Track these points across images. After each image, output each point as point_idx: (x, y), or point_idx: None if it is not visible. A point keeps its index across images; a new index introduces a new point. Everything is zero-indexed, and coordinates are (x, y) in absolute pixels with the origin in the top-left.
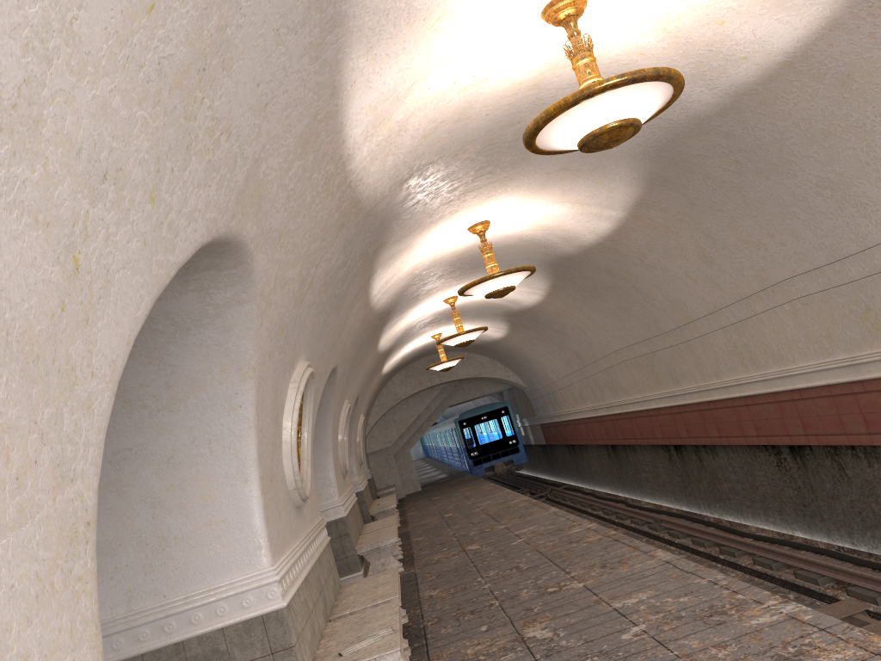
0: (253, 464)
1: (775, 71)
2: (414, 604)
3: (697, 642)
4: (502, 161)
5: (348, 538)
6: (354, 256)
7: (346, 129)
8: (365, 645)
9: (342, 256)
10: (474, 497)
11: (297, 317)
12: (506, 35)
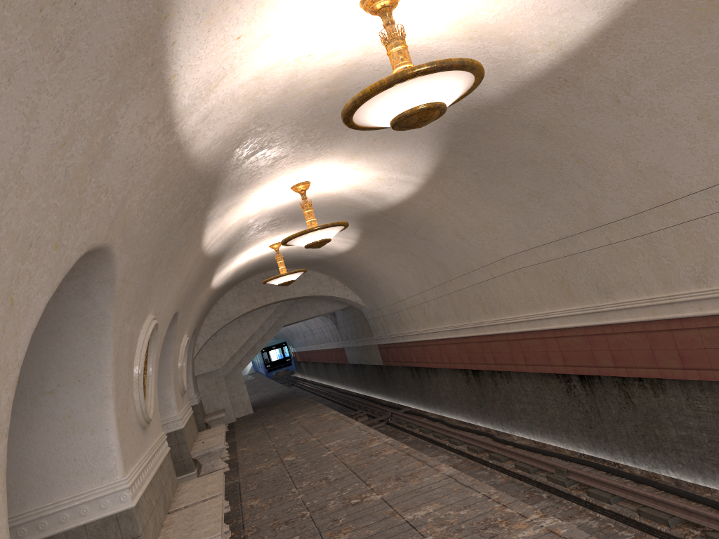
0: None
1: None
2: None
3: None
4: None
5: None
6: None
7: None
8: None
9: None
10: (317, 431)
11: None
12: None
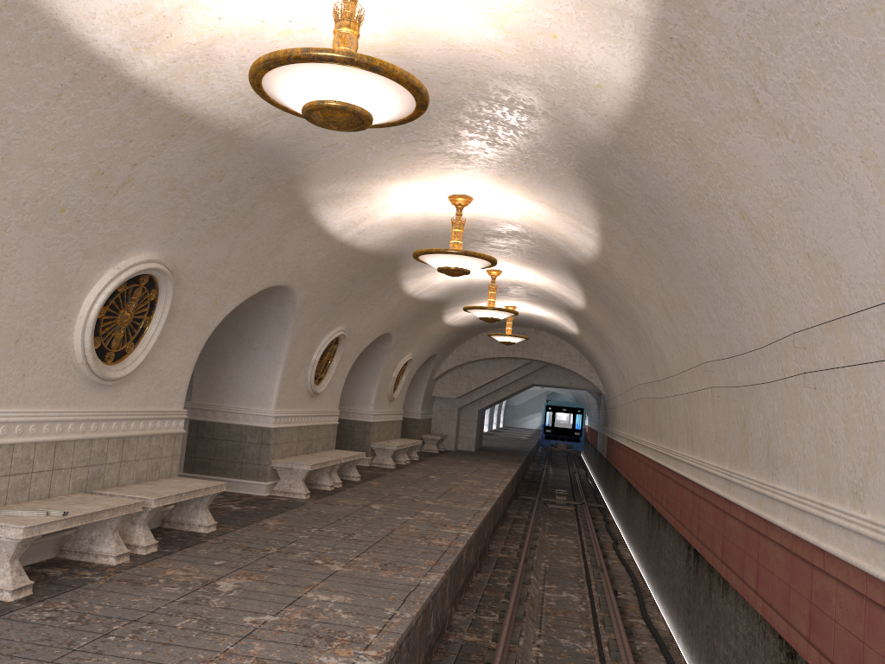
0: None
1: (633, 111)
2: (243, 524)
3: (260, 649)
4: (428, 131)
5: (267, 448)
6: (238, 176)
7: (75, 29)
8: (26, 514)
9: (205, 170)
10: (478, 473)
11: (107, 206)
12: None
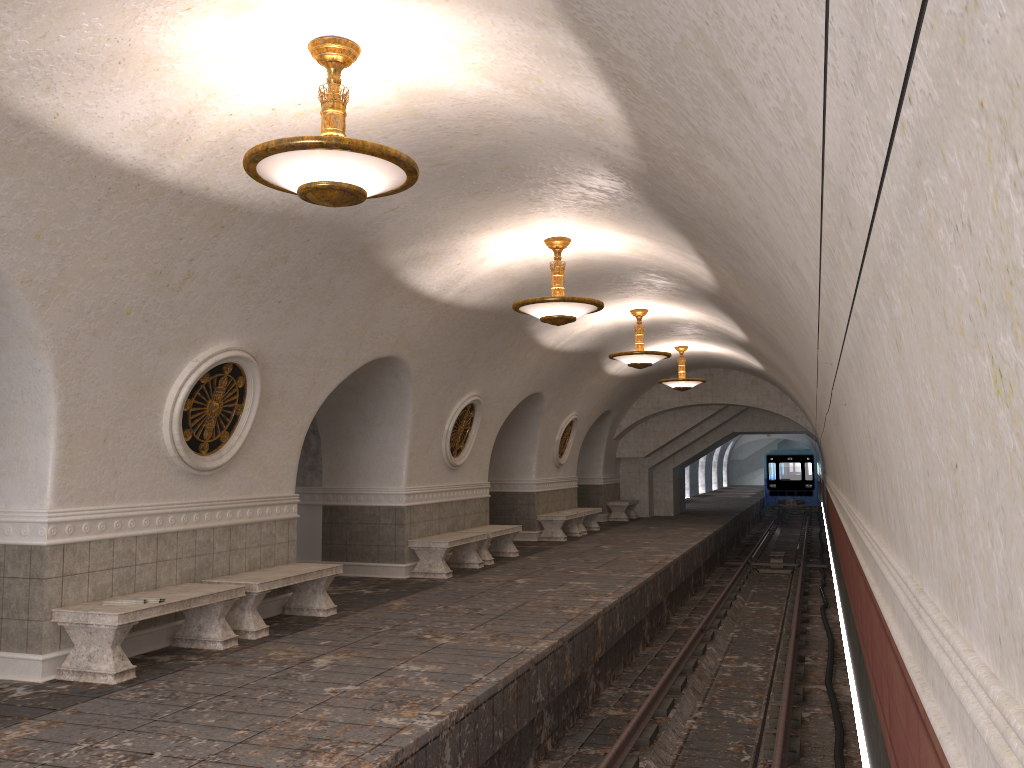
0: (52, 421)
1: (639, 140)
2: (367, 606)
3: (327, 714)
4: (487, 181)
5: (401, 528)
6: (304, 254)
7: (98, 150)
8: (126, 603)
9: (266, 254)
10: (662, 539)
11: (173, 303)
12: (291, 71)
